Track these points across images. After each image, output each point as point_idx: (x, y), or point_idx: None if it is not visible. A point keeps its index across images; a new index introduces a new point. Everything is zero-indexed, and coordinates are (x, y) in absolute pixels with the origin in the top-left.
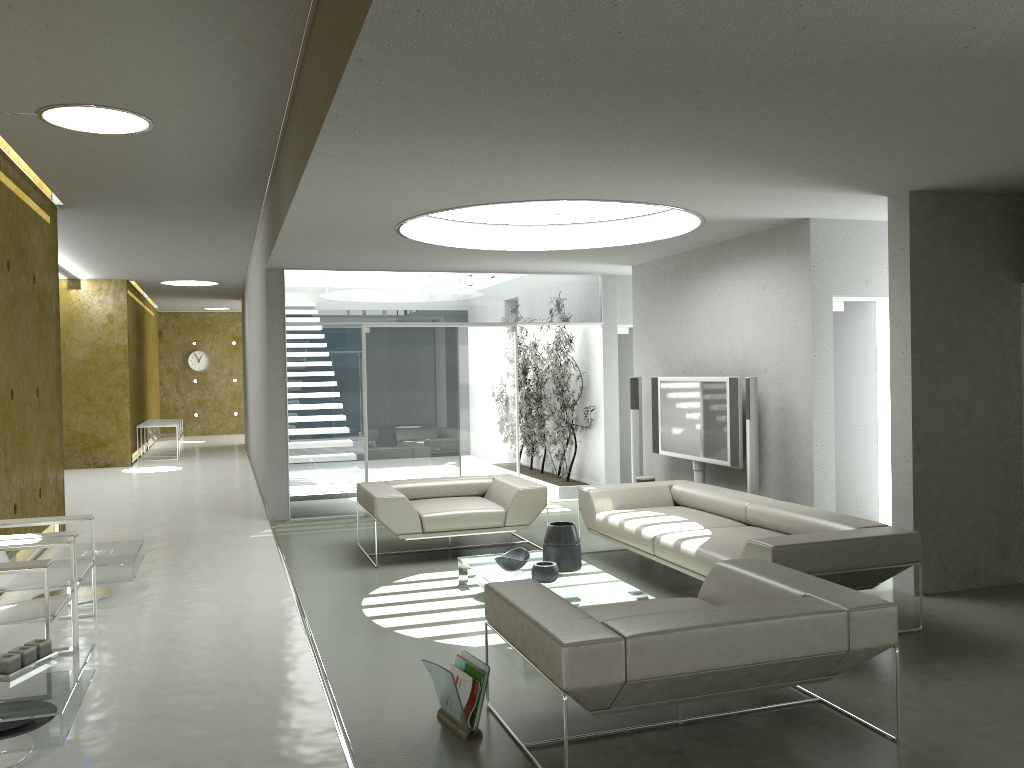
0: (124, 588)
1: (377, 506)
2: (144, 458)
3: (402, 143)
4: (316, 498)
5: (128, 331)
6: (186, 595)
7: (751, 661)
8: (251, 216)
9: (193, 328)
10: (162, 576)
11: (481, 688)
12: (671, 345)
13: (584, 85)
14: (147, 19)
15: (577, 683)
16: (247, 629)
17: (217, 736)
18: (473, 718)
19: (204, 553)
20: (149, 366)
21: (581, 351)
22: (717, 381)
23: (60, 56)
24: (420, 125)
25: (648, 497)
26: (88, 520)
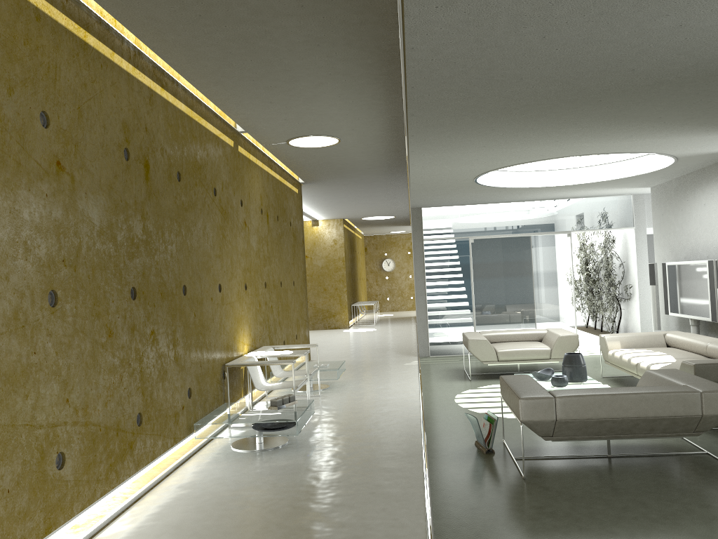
0: (335, 385)
1: (469, 344)
2: (356, 324)
3: (452, 142)
4: (444, 344)
5: (344, 248)
6: (364, 389)
7: (634, 416)
8: (402, 178)
9: (384, 245)
10: (354, 381)
11: (493, 427)
12: (676, 240)
13: (532, 107)
14: (328, 97)
15: (527, 418)
16: (391, 405)
17: (366, 443)
18: (489, 443)
19: (378, 371)
20: (359, 269)
21: (622, 247)
22: (701, 263)
23: (293, 117)
24: (457, 134)
25: (647, 341)
26: (315, 346)
